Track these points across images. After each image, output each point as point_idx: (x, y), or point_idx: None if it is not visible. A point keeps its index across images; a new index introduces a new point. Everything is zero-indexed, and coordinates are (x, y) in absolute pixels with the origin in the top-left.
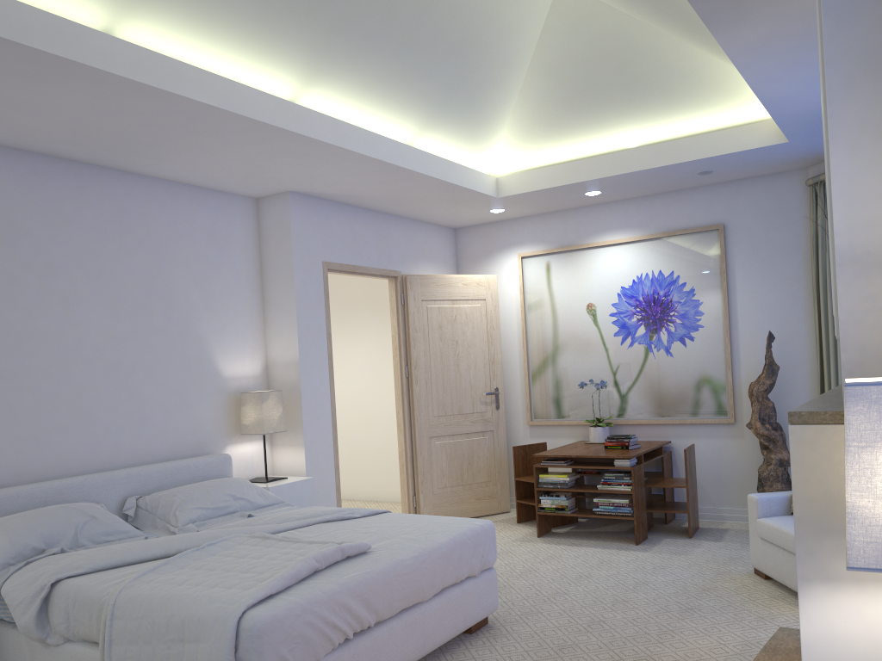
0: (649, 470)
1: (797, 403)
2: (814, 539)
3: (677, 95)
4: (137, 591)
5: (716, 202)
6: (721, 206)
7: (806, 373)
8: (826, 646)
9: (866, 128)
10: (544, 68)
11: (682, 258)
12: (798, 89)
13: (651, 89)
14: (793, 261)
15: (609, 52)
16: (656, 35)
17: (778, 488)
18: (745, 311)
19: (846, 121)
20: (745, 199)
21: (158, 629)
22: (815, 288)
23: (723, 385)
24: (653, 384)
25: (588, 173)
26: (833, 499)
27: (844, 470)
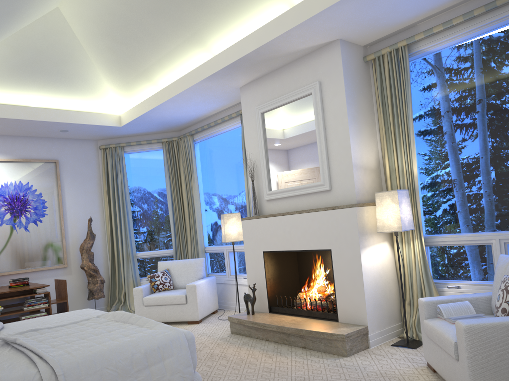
0: (15, 302)
1: (97, 253)
2: (361, 237)
3: (75, 88)
4: (77, 357)
5: (53, 148)
6: (56, 150)
7: (101, 238)
8: (365, 265)
9: (354, 134)
10: (14, 44)
11: (34, 175)
12: (171, 107)
13: (65, 80)
14: (93, 183)
15: (57, 53)
16: (85, 56)
17: (102, 294)
18: (70, 207)
19: (351, 131)
20: (69, 149)
21: (123, 369)
22: (107, 197)
23: (60, 246)
24: (17, 249)
25: (12, 114)
26: (363, 226)
27: (364, 218)
